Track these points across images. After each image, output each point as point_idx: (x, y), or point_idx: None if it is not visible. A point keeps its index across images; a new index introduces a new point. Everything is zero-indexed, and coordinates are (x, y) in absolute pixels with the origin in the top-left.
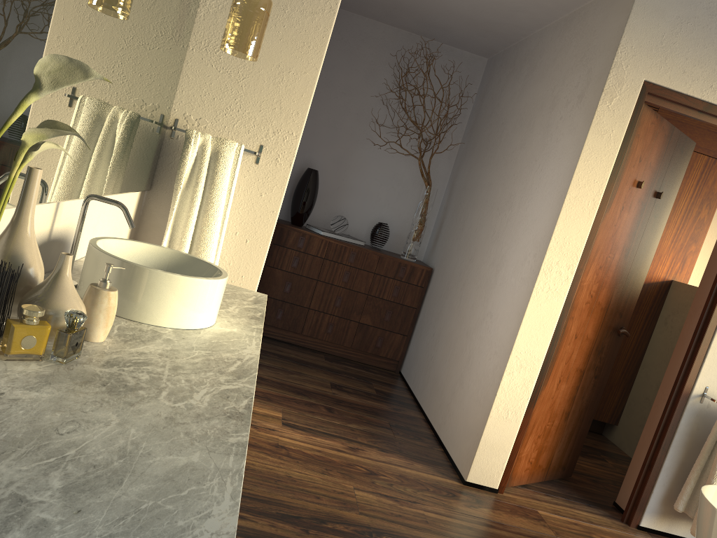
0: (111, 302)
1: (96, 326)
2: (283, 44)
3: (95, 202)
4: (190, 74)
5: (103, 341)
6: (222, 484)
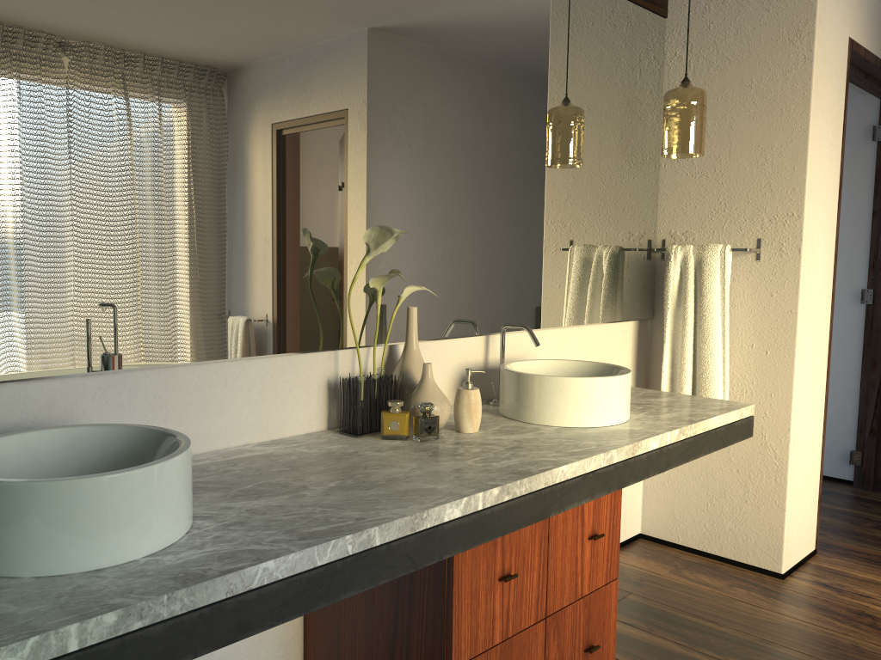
0: (470, 399)
1: (462, 419)
2: (758, 121)
3: (549, 335)
4: (666, 191)
5: (475, 432)
6: (439, 498)
